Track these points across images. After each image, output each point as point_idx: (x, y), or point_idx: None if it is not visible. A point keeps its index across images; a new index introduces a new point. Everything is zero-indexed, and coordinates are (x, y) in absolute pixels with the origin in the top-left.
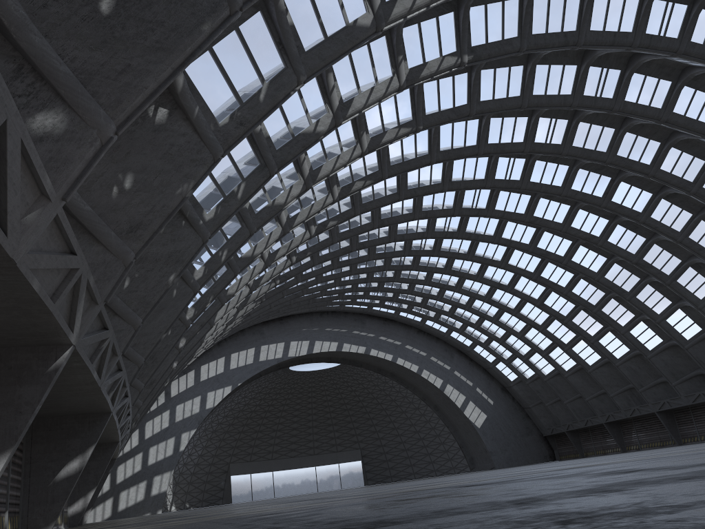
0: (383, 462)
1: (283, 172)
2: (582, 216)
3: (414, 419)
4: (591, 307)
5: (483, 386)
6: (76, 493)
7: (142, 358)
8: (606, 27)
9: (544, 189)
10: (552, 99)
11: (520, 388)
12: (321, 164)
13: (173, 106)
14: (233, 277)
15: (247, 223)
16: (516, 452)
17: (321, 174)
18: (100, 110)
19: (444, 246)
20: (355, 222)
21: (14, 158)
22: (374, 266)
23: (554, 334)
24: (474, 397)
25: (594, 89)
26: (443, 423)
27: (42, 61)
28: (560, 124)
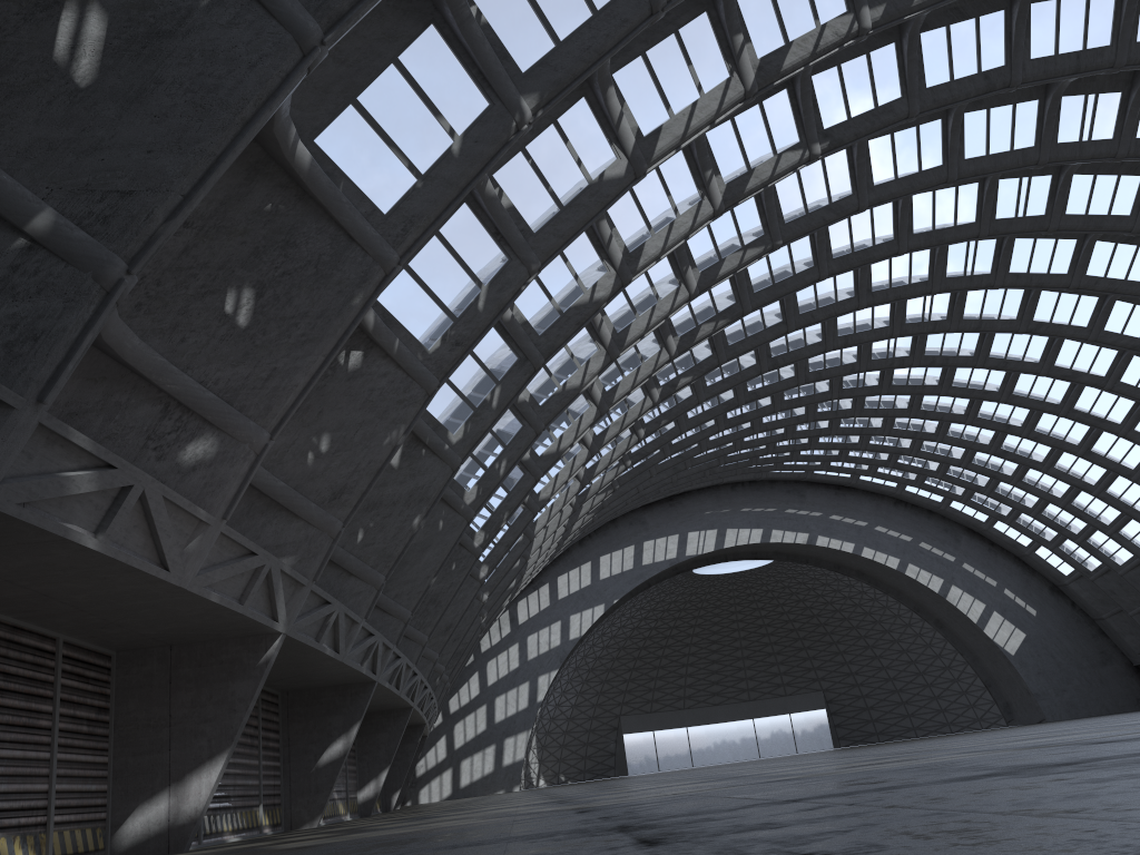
0: (861, 711)
1: (574, 344)
2: (1122, 312)
3: (905, 641)
4: None
5: (1016, 586)
6: (365, 774)
7: (407, 611)
8: (1061, 47)
9: (1037, 282)
10: (1001, 159)
11: (1082, 587)
12: (628, 322)
13: (368, 345)
14: (533, 483)
15: (530, 420)
16: (1084, 693)
17: (630, 336)
18: (250, 422)
19: (897, 378)
20: (730, 367)
21: (159, 512)
22: (790, 417)
23: (1121, 499)
24: (1001, 605)
25: (1076, 130)
26: (952, 647)
27: (185, 395)
28: (1037, 184)
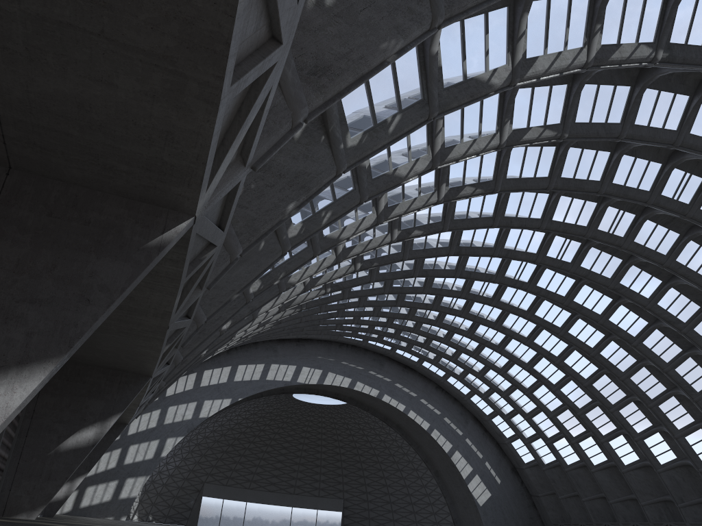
0: (364, 519)
1: (414, 139)
2: (671, 296)
3: (409, 480)
4: (648, 400)
5: (493, 462)
6: None
7: (204, 316)
8: None
9: (647, 254)
10: None
11: (532, 473)
12: (454, 143)
13: None
14: (310, 257)
15: (361, 187)
16: None
17: (451, 155)
18: None
19: (504, 297)
20: (432, 242)
21: None
22: (422, 303)
23: (592, 422)
24: (482, 471)
25: None
26: (440, 491)
27: None
28: (693, 181)
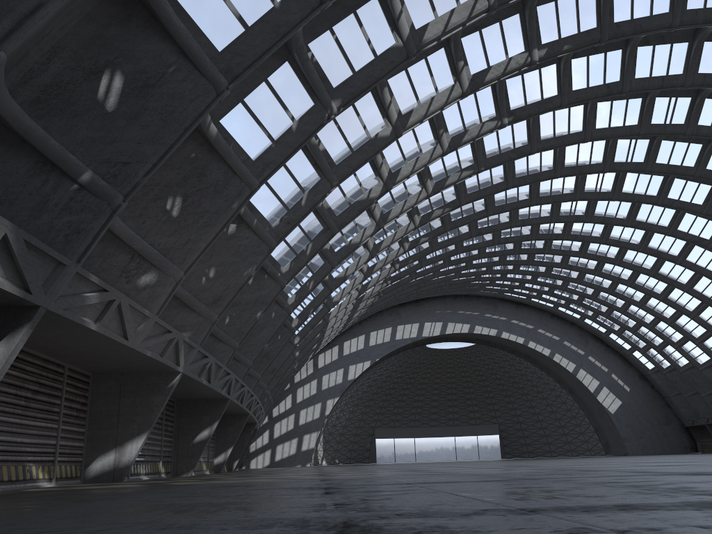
0: (520, 438)
1: (358, 218)
2: (689, 220)
3: (550, 399)
4: None
5: (619, 373)
6: (219, 449)
7: (250, 361)
8: (653, 73)
9: (638, 199)
10: (617, 130)
11: (658, 377)
12: (390, 208)
13: (240, 221)
14: (329, 293)
15: (329, 260)
16: (653, 440)
17: (390, 216)
18: (174, 266)
19: (555, 245)
20: (453, 232)
21: (126, 312)
22: (489, 262)
23: (683, 327)
24: (609, 383)
25: (663, 117)
26: (578, 406)
27: (143, 251)
28: (640, 144)
